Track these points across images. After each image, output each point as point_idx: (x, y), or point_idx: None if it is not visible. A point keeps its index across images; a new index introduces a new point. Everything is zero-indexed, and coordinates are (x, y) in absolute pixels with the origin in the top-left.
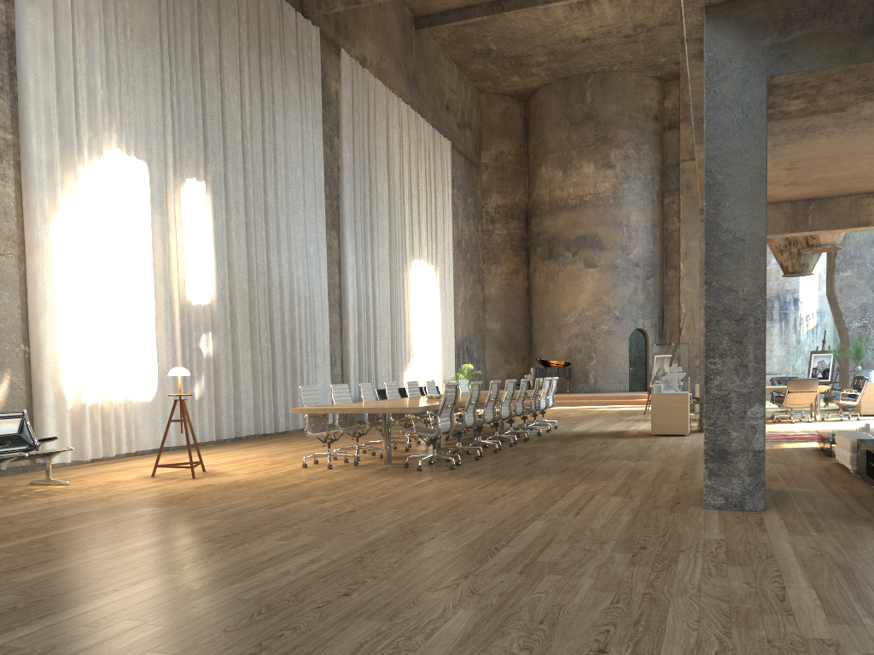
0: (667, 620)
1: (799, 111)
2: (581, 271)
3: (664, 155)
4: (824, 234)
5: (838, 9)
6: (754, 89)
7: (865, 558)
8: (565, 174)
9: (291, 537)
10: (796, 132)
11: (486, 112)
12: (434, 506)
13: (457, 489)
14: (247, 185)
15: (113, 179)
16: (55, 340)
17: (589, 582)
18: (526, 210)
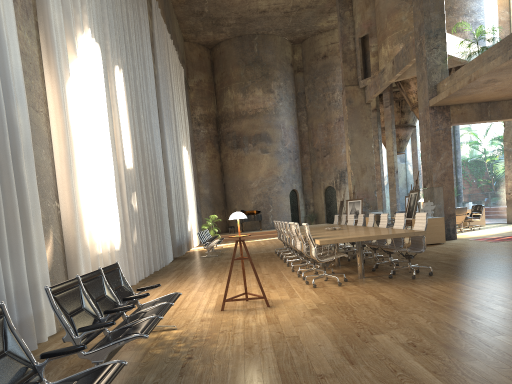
0: None
1: None
2: (259, 155)
3: (296, 87)
4: None
5: None
6: None
7: None
8: (244, 95)
9: None
10: None
11: (189, 54)
12: None
13: None
14: (135, 78)
15: (87, 55)
16: (78, 197)
17: None
18: (216, 118)
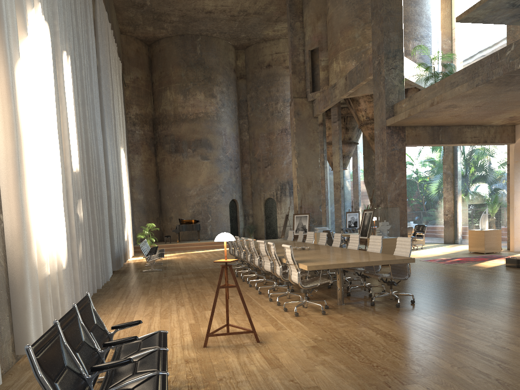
0: None
1: None
2: (199, 162)
3: (238, 94)
4: None
5: None
6: None
7: None
8: (185, 98)
9: None
10: None
11: (125, 48)
12: None
13: (511, 319)
14: (80, 67)
15: (36, 34)
16: (26, 206)
17: None
18: (152, 119)
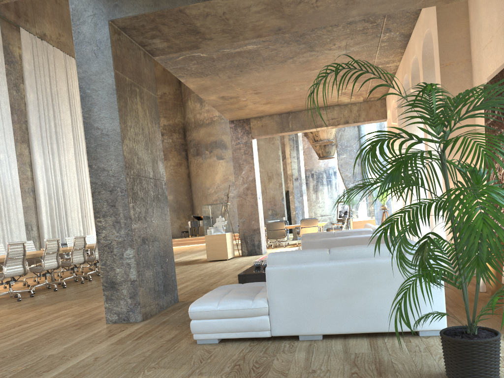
0: None
1: (169, 48)
2: (215, 162)
3: None
4: (322, 133)
5: None
6: (102, 30)
7: (112, 365)
8: (201, 105)
9: None
10: (234, 68)
11: None
12: None
13: None
14: None
15: None
16: None
17: None
18: (183, 127)
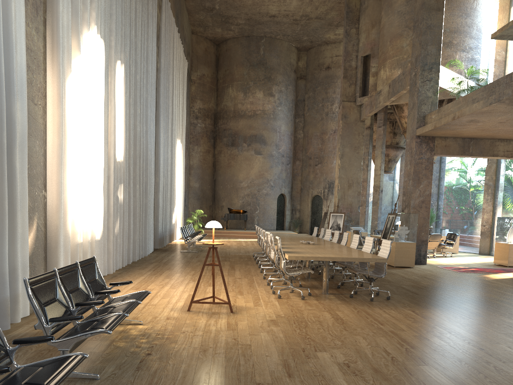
0: None
1: None
2: (252, 156)
3: (297, 94)
4: None
5: None
6: None
7: None
8: (245, 95)
9: None
10: None
11: (195, 47)
12: (510, 339)
13: (460, 320)
14: (136, 72)
15: (91, 51)
16: (65, 187)
17: None
18: (214, 113)
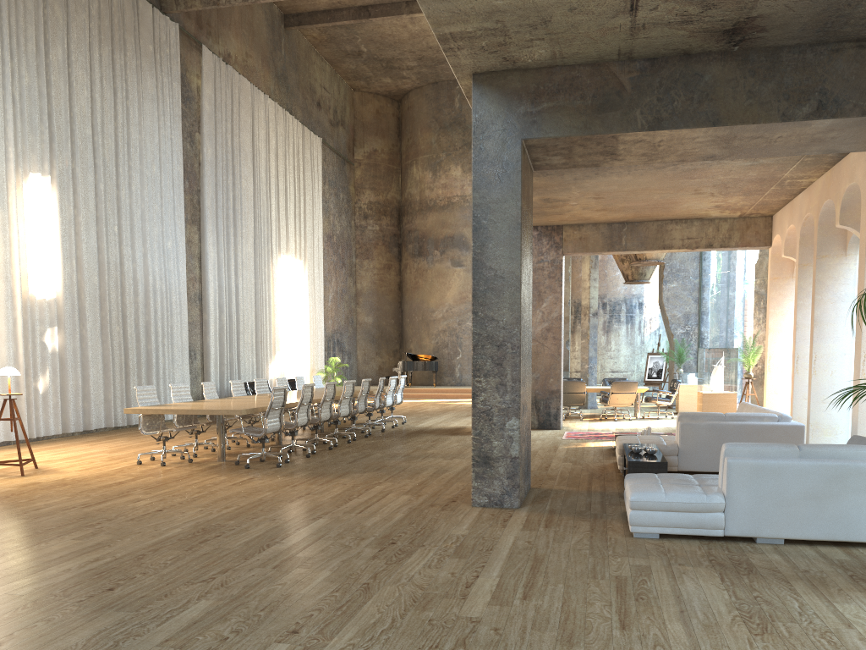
0: (365, 605)
1: (562, 164)
2: (449, 269)
3: None
4: None
5: (576, 88)
6: (512, 149)
7: (562, 550)
8: (434, 175)
9: (89, 536)
10: (590, 170)
11: (359, 110)
12: (239, 504)
13: (271, 487)
14: (98, 180)
15: None
16: None
17: (326, 574)
18: (398, 207)
